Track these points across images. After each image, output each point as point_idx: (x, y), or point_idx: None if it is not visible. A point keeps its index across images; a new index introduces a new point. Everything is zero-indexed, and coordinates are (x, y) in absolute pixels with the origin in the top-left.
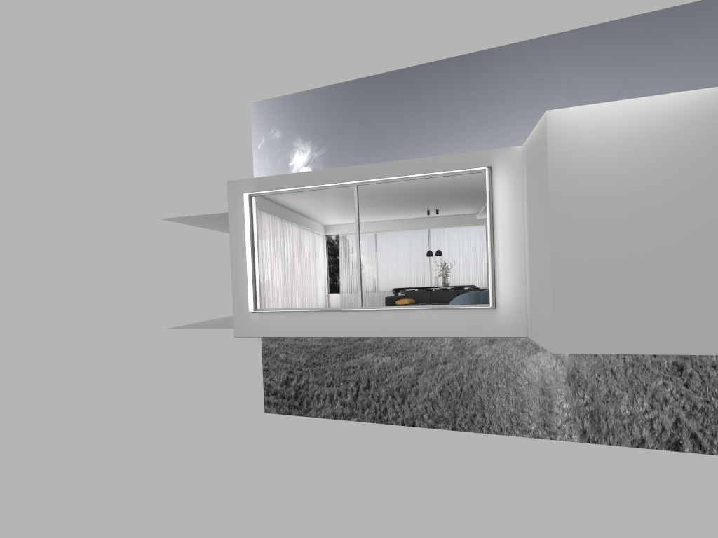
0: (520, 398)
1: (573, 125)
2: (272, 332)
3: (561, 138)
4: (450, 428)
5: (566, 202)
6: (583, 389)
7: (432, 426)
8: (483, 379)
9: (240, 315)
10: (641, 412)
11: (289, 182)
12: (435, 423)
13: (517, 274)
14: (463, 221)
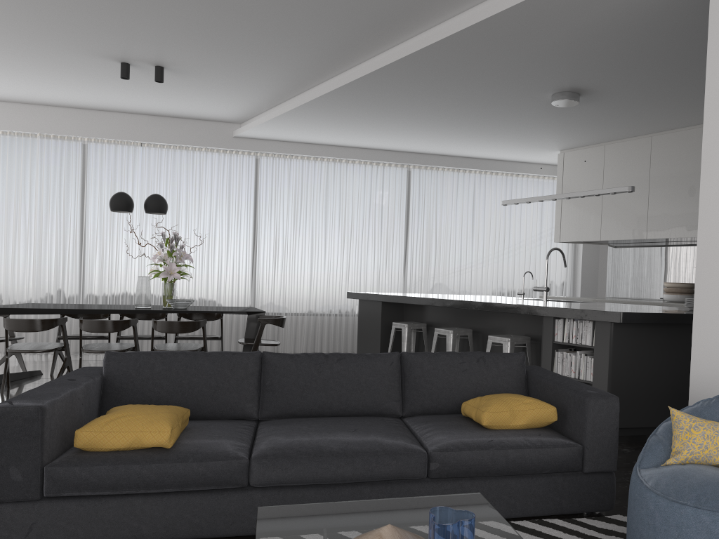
0: None
1: None
2: None
3: None
4: None
5: None
6: None
7: None
8: None
9: None
10: None
11: None
12: None
13: None
14: (197, 136)
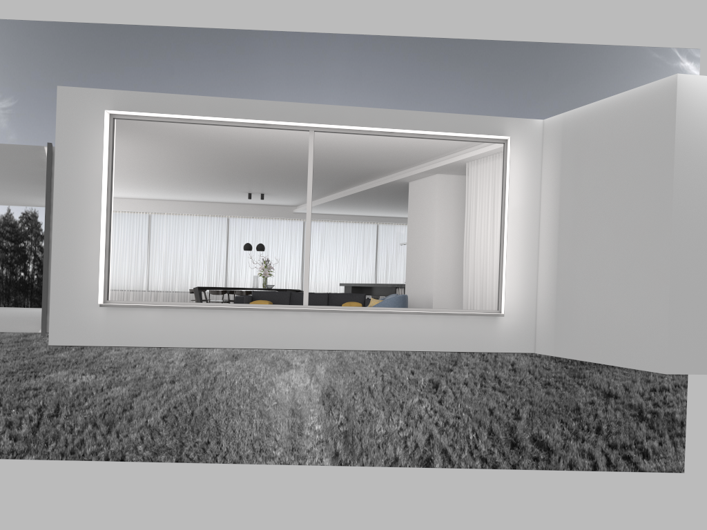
0: (266, 420)
1: (706, 98)
2: (131, 339)
3: (692, 110)
4: (174, 460)
5: (694, 188)
6: (338, 408)
7: (149, 459)
8: (222, 400)
9: (65, 310)
10: (396, 431)
11: (186, 108)
12: (154, 455)
13: (526, 275)
14: (277, 212)
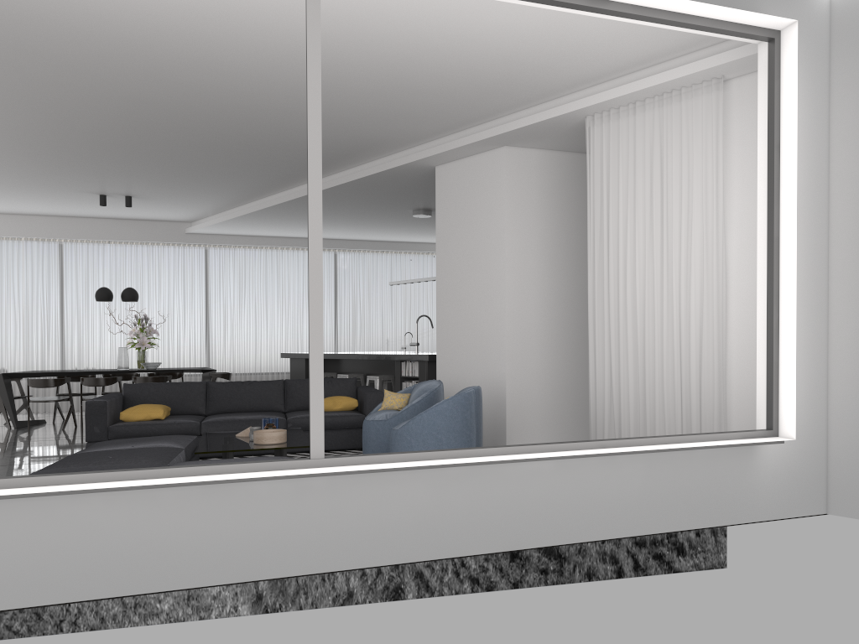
0: None
1: None
2: None
3: None
4: None
5: None
6: None
7: None
8: None
9: None
10: None
11: None
12: None
13: (808, 344)
14: (155, 233)
